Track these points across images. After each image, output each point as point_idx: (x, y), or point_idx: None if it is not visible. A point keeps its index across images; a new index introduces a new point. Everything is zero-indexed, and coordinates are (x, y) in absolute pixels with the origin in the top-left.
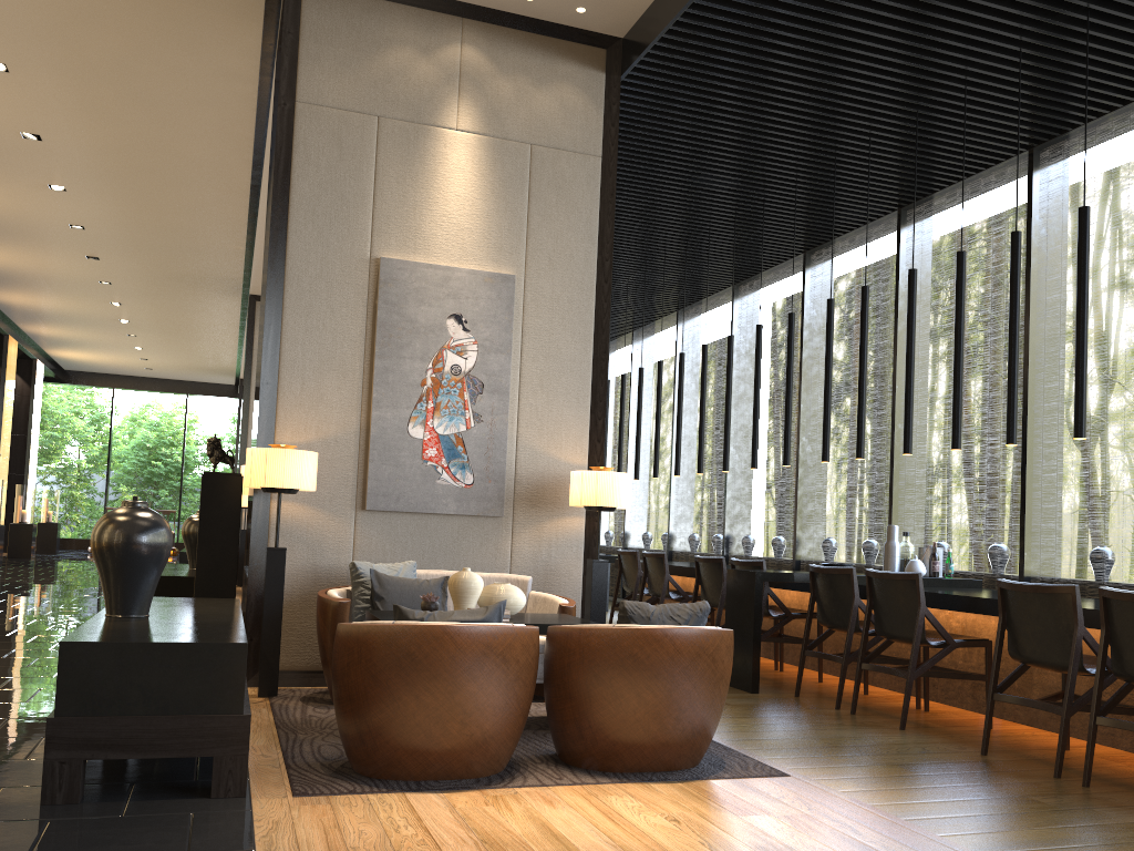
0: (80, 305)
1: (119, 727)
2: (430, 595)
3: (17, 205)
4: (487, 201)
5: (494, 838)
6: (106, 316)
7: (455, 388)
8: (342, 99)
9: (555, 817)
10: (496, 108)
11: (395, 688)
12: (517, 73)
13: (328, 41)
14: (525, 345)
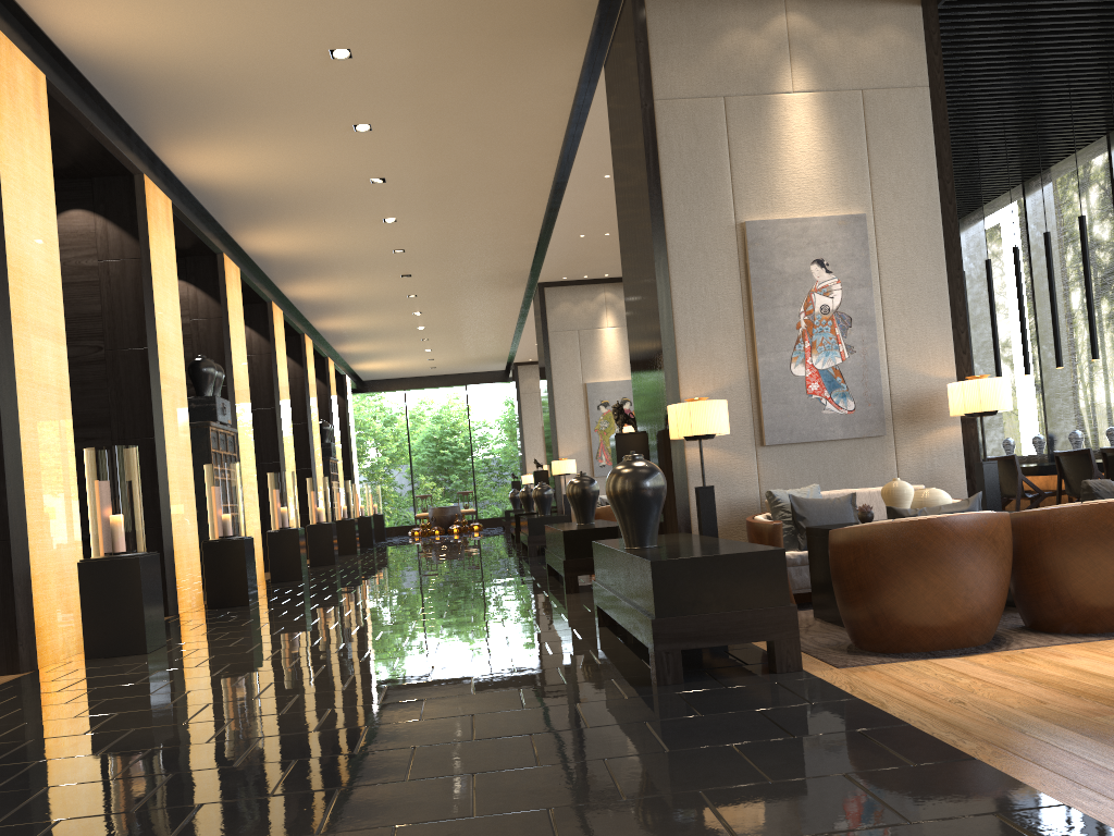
0: (387, 320)
1: (702, 623)
2: (864, 506)
3: (354, 242)
4: (829, 151)
5: (1043, 679)
6: (407, 326)
7: (826, 326)
8: (691, 88)
9: (1079, 664)
10: (825, 63)
11: (905, 574)
12: (840, 27)
13: (672, 41)
14: (882, 276)
